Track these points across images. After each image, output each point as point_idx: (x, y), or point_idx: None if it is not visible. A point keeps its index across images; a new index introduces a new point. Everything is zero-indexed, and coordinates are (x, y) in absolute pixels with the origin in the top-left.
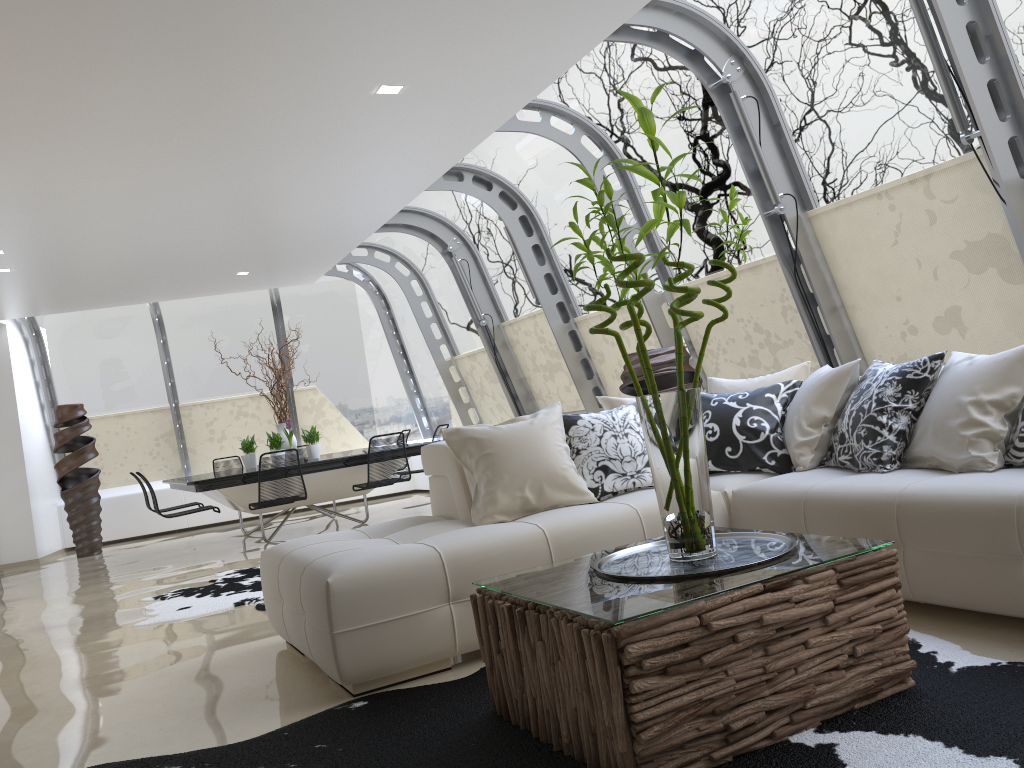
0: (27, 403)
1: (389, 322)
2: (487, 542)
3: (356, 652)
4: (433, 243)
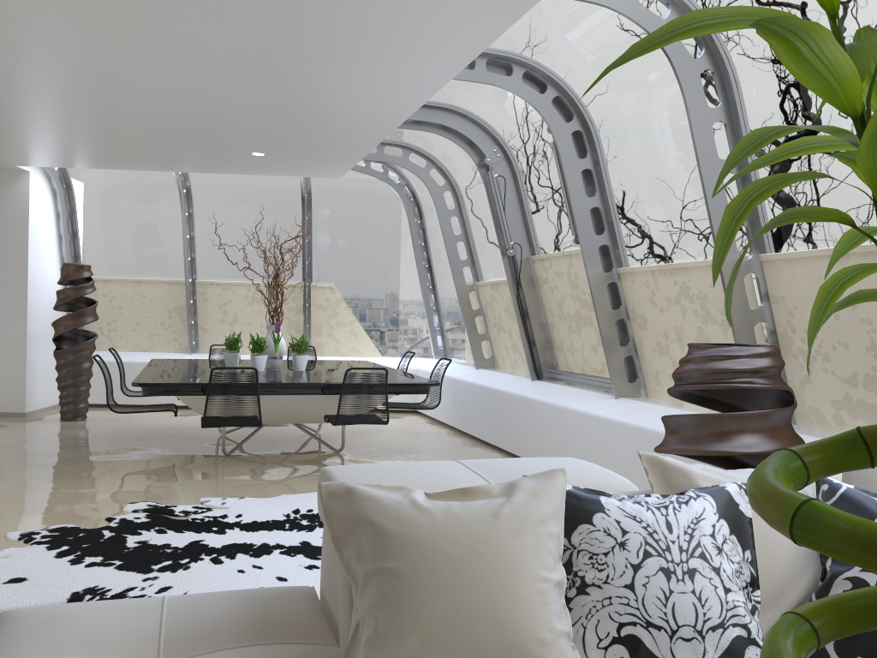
0: (43, 255)
1: (419, 232)
2: None
3: None
4: (469, 151)
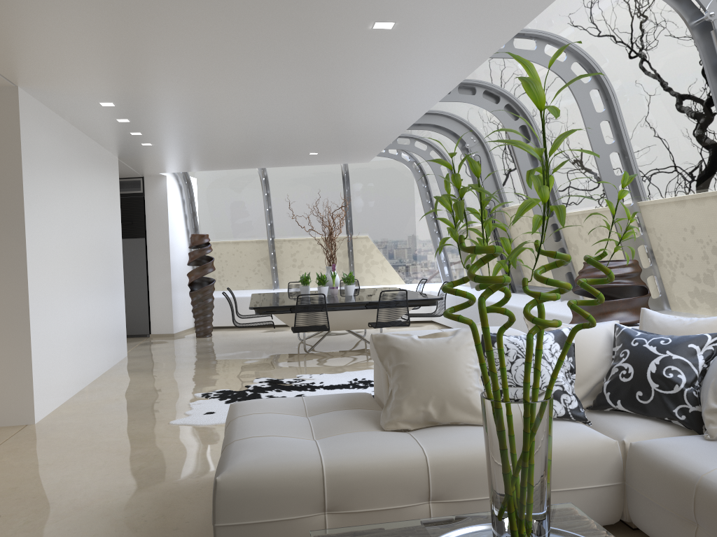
0: (177, 229)
1: (426, 193)
2: (369, 462)
3: None
4: (454, 140)
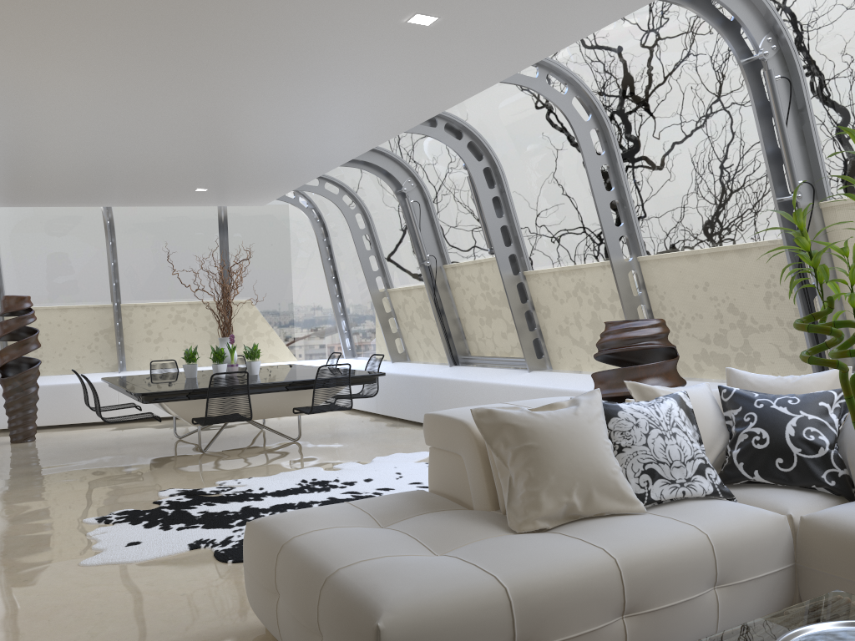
0: None
1: (325, 248)
2: (556, 573)
3: None
4: (388, 182)
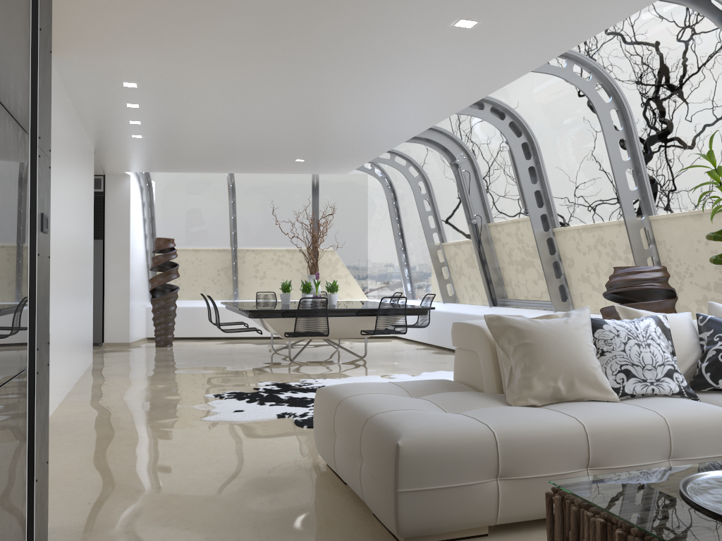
0: (136, 232)
1: (394, 210)
2: (534, 429)
3: (414, 511)
4: (445, 155)
